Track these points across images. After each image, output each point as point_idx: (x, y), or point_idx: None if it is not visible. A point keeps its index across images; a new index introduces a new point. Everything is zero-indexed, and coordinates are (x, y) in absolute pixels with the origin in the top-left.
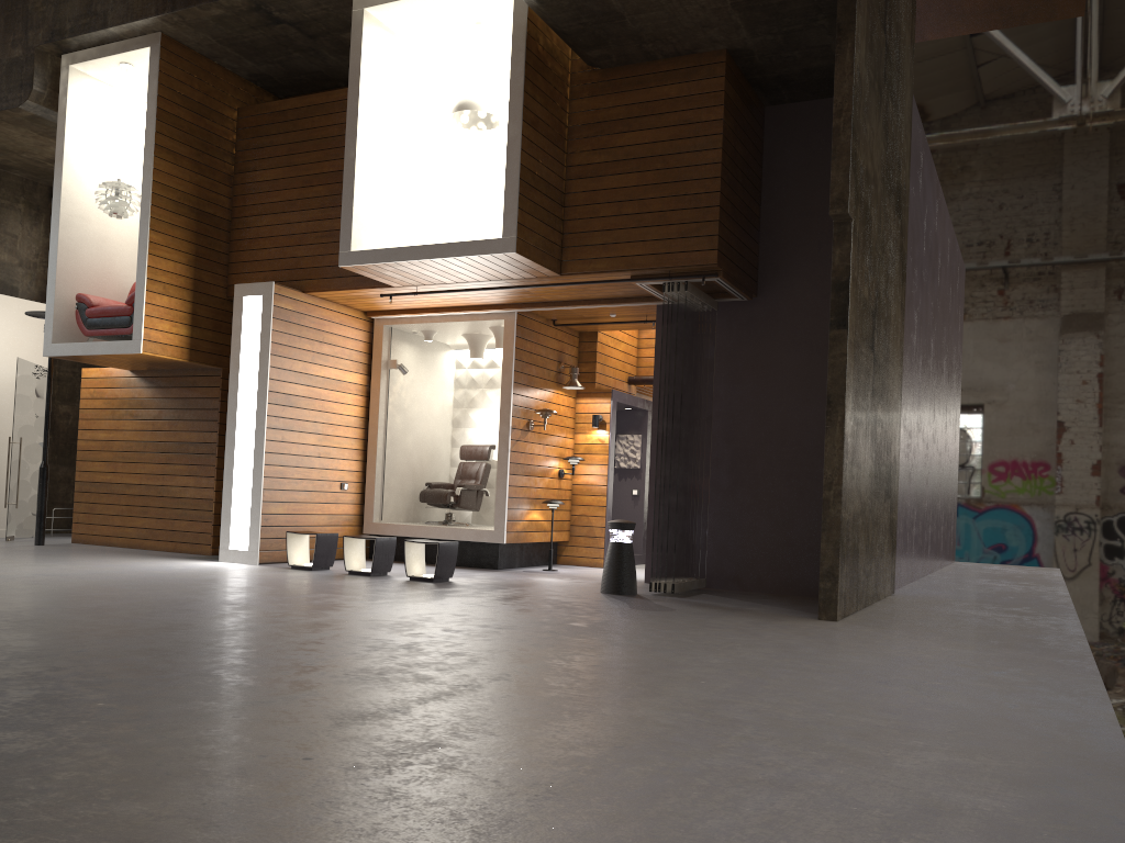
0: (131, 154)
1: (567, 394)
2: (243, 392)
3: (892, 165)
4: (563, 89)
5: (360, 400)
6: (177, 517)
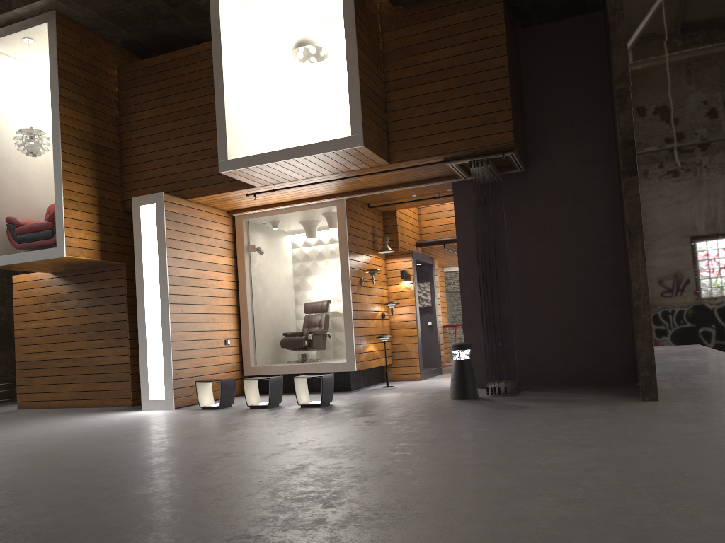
0: (36, 109)
1: (380, 257)
2: (147, 278)
3: None
4: (376, 24)
5: (231, 276)
6: (101, 380)
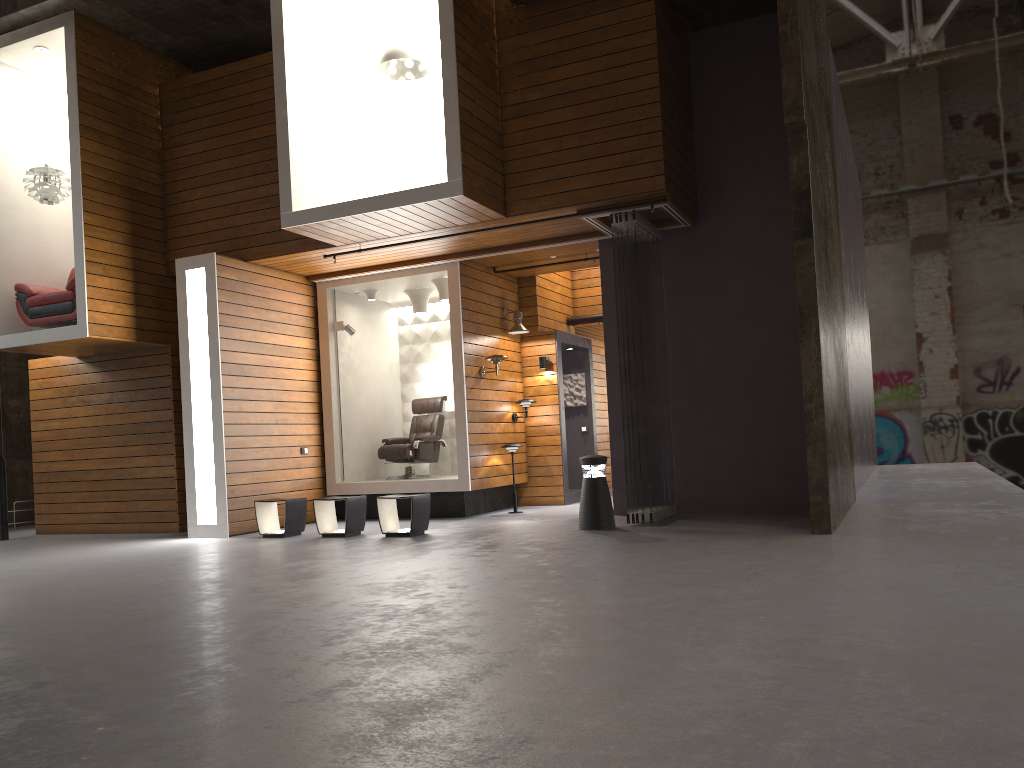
0: (55, 140)
1: (512, 339)
2: (195, 366)
3: (822, 78)
4: (490, 29)
5: (311, 364)
6: (140, 498)
